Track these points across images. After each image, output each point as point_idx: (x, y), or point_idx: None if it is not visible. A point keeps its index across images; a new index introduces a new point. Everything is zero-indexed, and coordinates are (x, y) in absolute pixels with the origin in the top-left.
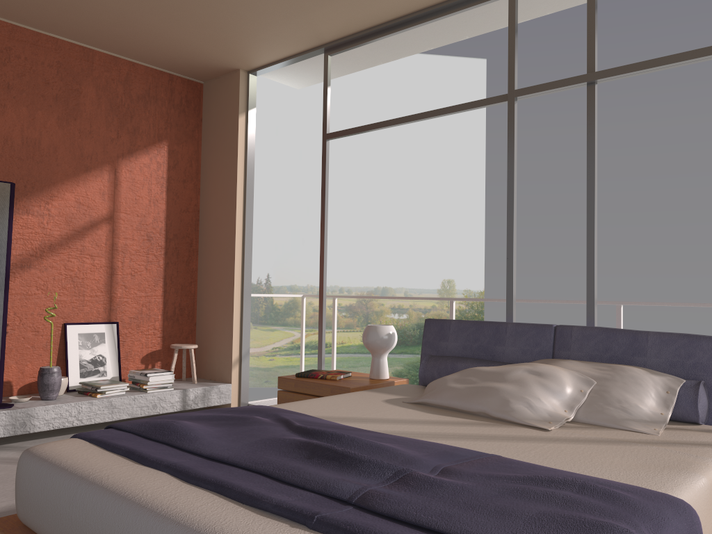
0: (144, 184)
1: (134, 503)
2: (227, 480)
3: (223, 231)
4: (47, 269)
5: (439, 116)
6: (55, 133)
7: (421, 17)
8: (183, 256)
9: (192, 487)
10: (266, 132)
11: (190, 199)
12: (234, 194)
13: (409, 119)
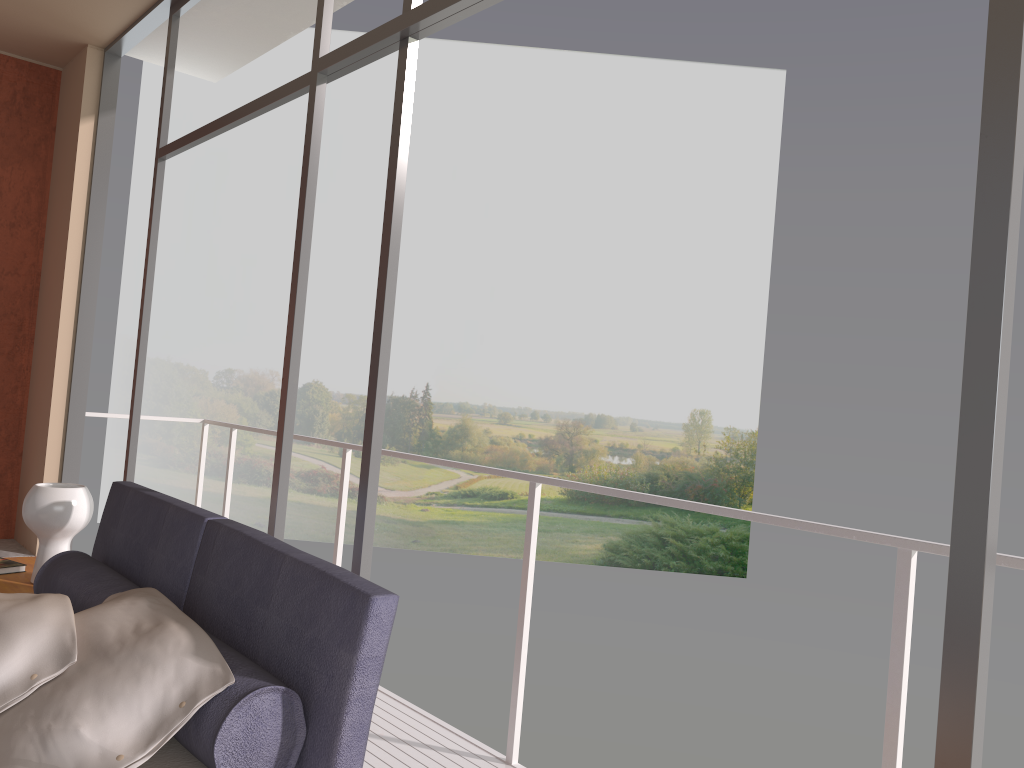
0: None
1: None
2: None
3: (53, 307)
4: None
5: (257, 114)
6: None
7: None
8: (2, 344)
9: None
10: (438, 175)
11: (22, 254)
12: (65, 248)
13: (228, 120)
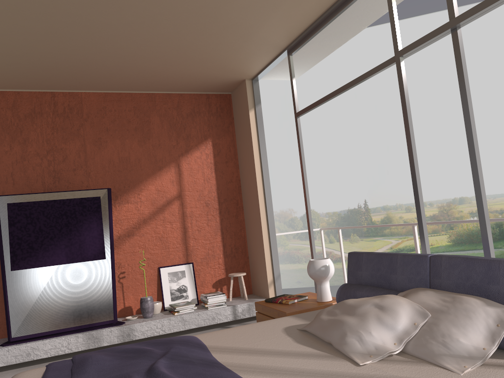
0: (198, 170)
1: None
2: None
3: (252, 192)
4: (144, 235)
5: (357, 84)
6: (137, 151)
7: (334, 10)
8: (232, 212)
9: None
10: (348, 98)
11: (232, 173)
12: (254, 166)
13: (339, 91)
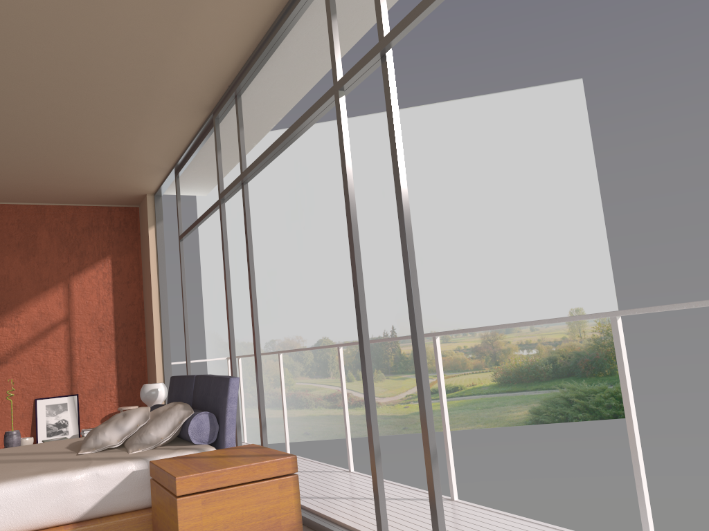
0: (93, 291)
1: None
2: None
3: (150, 316)
4: (20, 362)
5: (208, 216)
6: (19, 268)
7: (196, 143)
8: (131, 338)
9: None
10: (374, 196)
11: (134, 294)
12: (151, 288)
13: (199, 220)
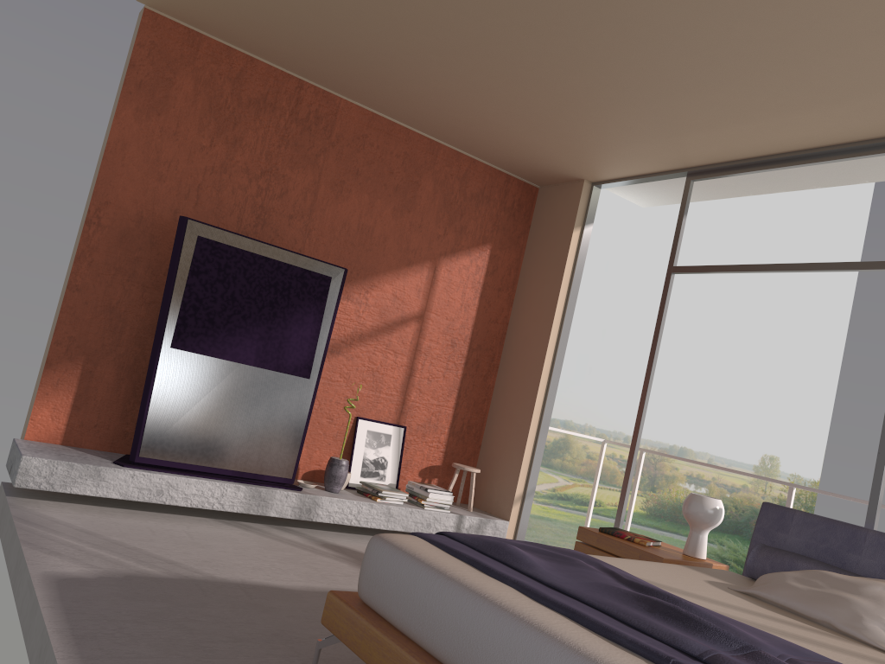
0: (459, 287)
1: (495, 605)
2: (576, 609)
3: (531, 351)
4: (353, 358)
5: (818, 271)
6: (388, 223)
7: (813, 155)
8: (482, 369)
9: (543, 606)
10: None
11: (501, 309)
12: (552, 313)
13: (779, 268)
